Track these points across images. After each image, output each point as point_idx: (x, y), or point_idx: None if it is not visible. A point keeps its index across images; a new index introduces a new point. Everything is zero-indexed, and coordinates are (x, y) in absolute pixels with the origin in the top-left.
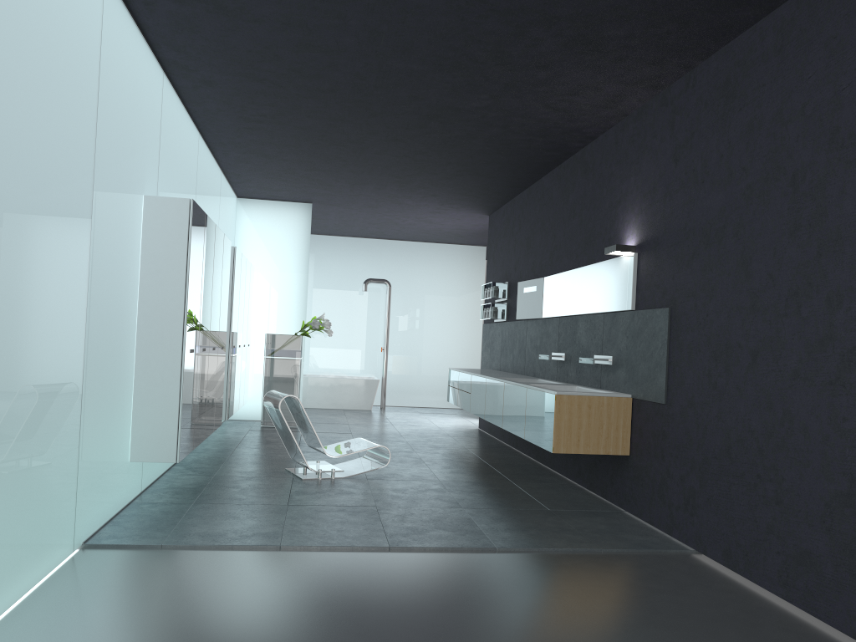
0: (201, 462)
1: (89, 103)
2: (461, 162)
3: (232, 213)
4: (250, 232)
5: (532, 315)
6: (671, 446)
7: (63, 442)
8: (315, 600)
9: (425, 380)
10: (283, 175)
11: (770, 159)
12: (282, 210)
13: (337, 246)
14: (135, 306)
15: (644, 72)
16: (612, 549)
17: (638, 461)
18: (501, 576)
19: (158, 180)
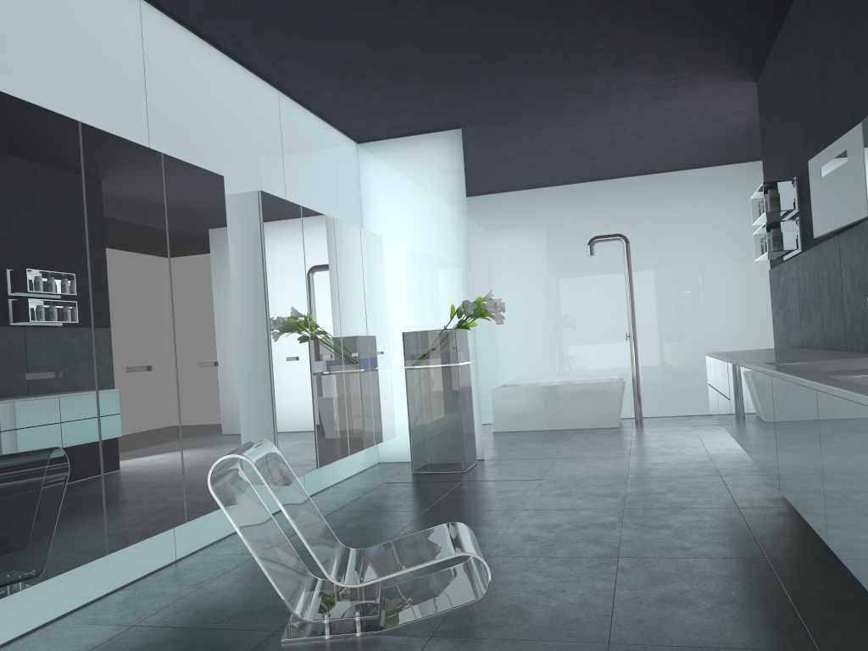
0: (182, 577)
1: None
2: None
3: (344, 164)
4: (380, 190)
5: (846, 217)
6: None
7: None
8: None
9: (703, 375)
10: (365, 72)
11: None
12: (420, 147)
13: (549, 201)
14: None
15: None
16: None
17: None
18: None
19: None
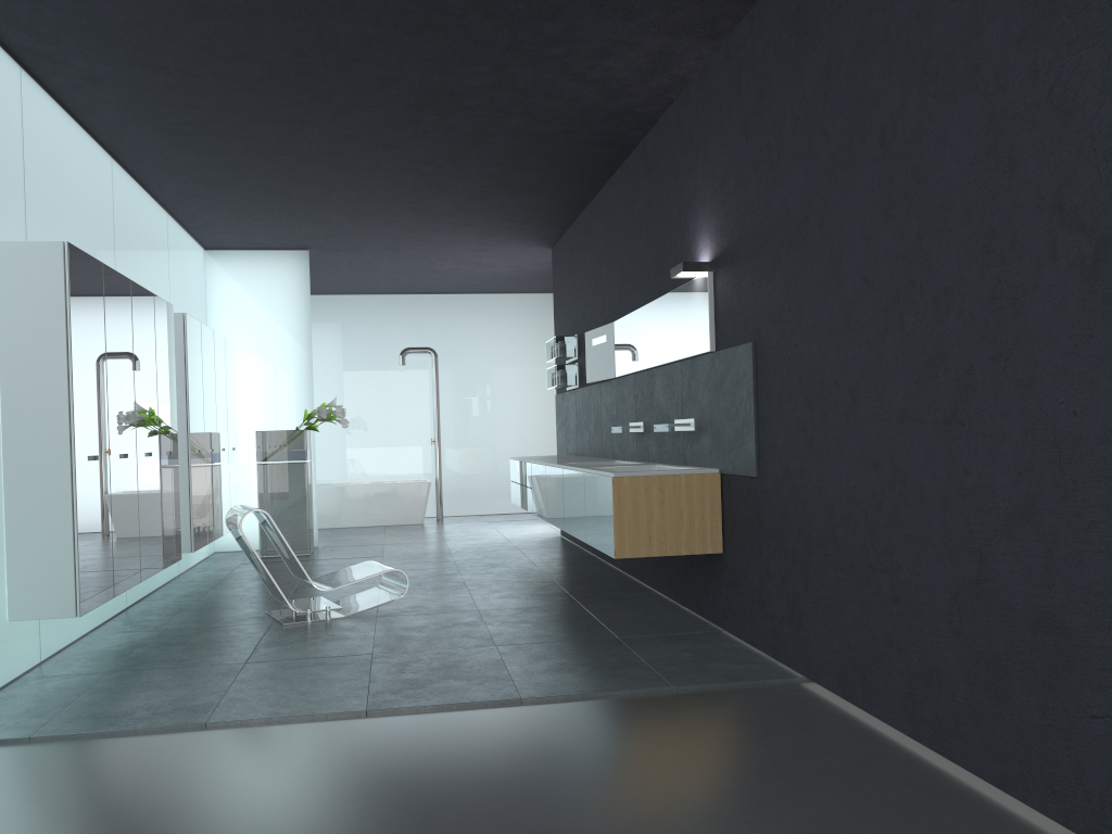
0: (151, 613)
1: None
2: (487, 173)
3: (198, 271)
4: (227, 296)
5: (605, 375)
6: (769, 535)
7: None
8: (221, 801)
9: (495, 478)
10: (254, 211)
11: (853, 112)
12: (269, 262)
13: (362, 308)
14: None
15: (691, 12)
16: (688, 686)
17: (733, 559)
18: (515, 739)
19: (26, 221)
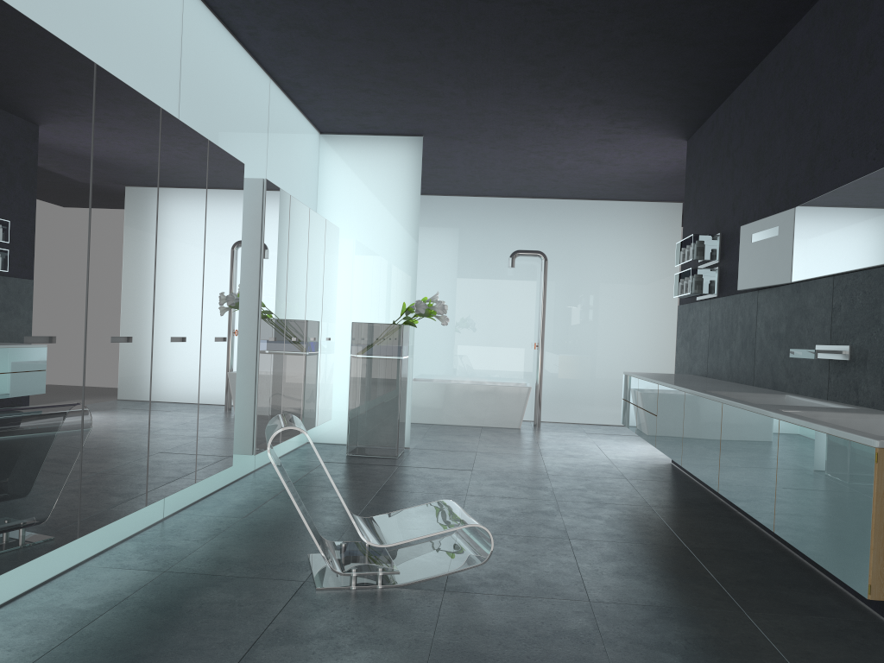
0: (181, 533)
1: None
2: (637, 6)
3: (309, 153)
4: (338, 182)
5: (771, 280)
6: None
7: None
8: None
9: (596, 388)
10: (359, 77)
11: None
12: (382, 148)
13: (476, 210)
14: None
15: None
16: None
17: None
18: None
19: None
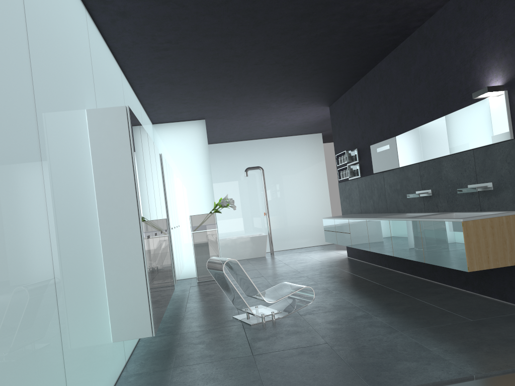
0: (166, 322)
1: (13, 3)
2: (319, 60)
3: (151, 135)
4: (165, 147)
5: (389, 167)
6: None
7: (44, 355)
8: None
9: (296, 230)
10: (185, 98)
11: None
12: (185, 127)
13: (222, 149)
14: (94, 206)
15: None
16: None
17: None
18: None
19: (96, 99)
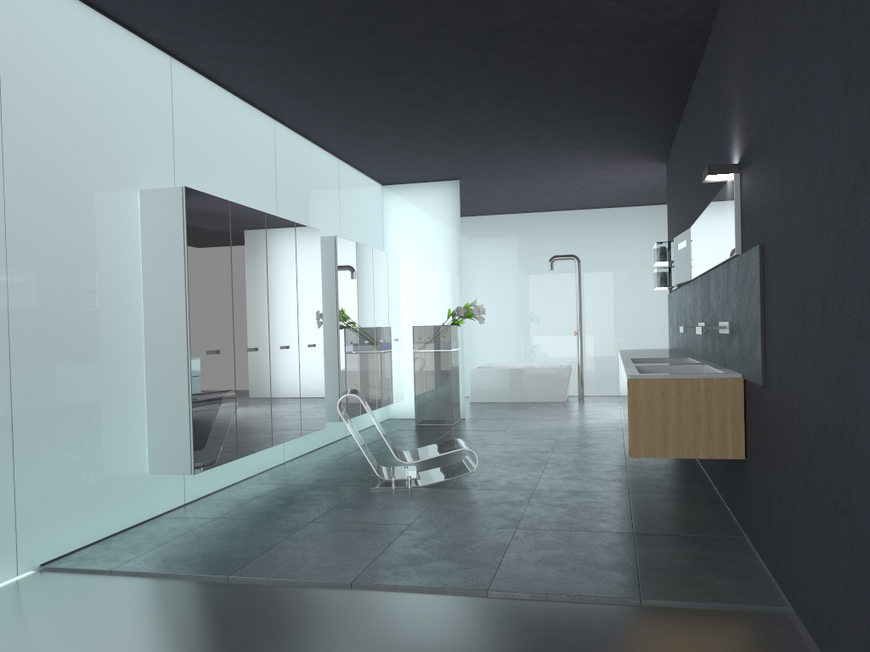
0: (295, 469)
1: None
2: (571, 100)
3: (374, 202)
4: (398, 220)
5: (685, 277)
6: (771, 449)
7: None
8: None
9: None
10: (400, 152)
11: None
12: (429, 191)
13: (521, 224)
14: (136, 309)
15: None
16: (656, 600)
17: (751, 467)
18: (444, 636)
19: (175, 173)
